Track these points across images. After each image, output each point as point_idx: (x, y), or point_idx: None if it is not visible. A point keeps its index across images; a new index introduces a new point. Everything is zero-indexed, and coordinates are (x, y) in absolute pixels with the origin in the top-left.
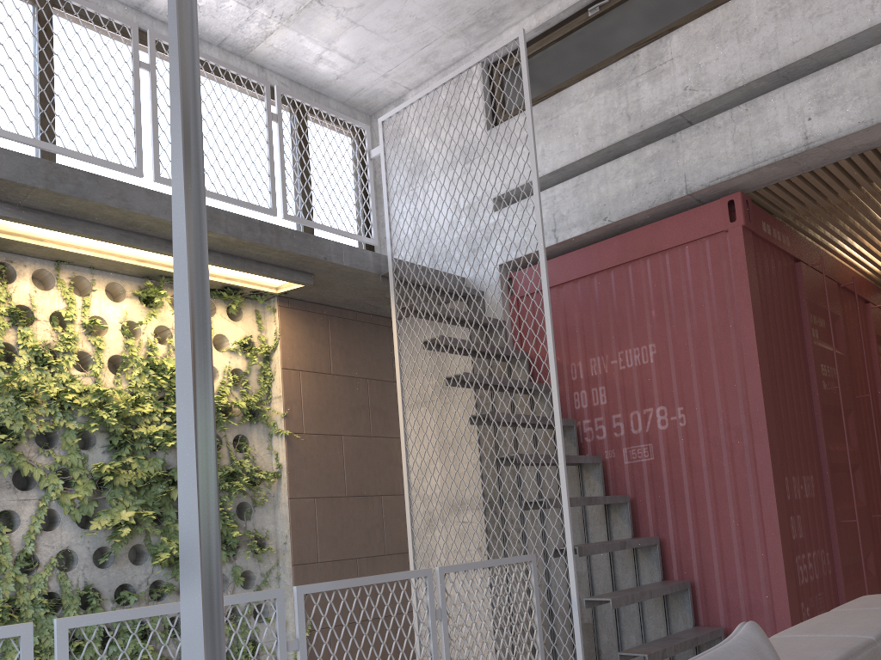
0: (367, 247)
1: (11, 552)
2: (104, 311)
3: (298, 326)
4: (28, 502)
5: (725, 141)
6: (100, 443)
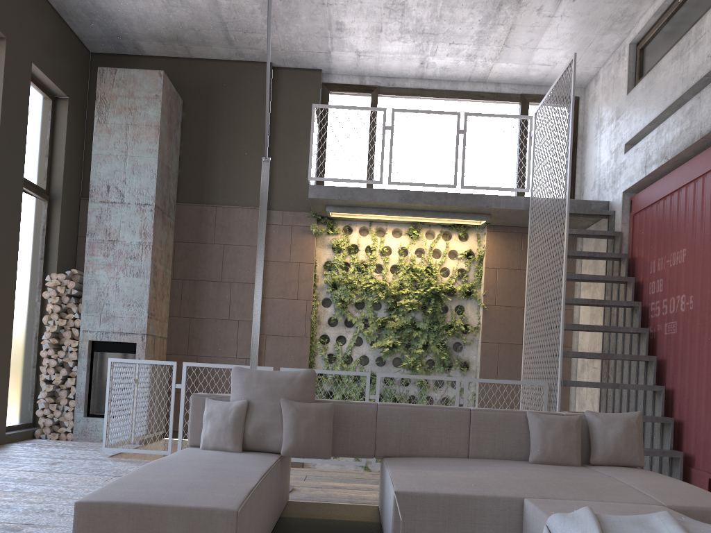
0: None
1: (341, 353)
2: (390, 243)
3: (499, 241)
4: (350, 332)
5: None
6: (383, 308)
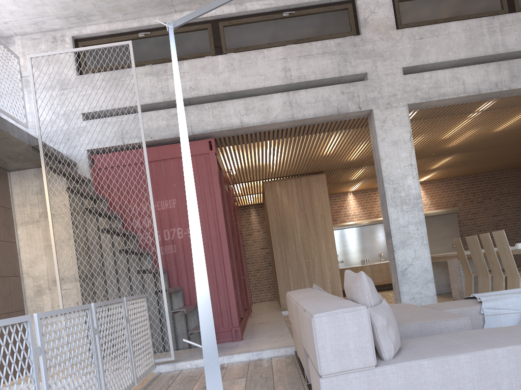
0: None
1: None
2: None
3: None
4: None
5: (209, 115)
6: None
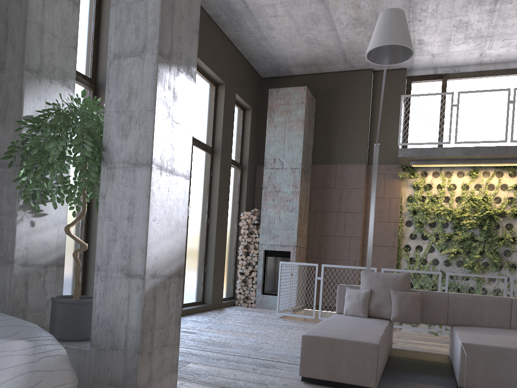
0: None
1: (418, 257)
2: (455, 181)
3: None
4: (425, 243)
5: None
6: (449, 226)
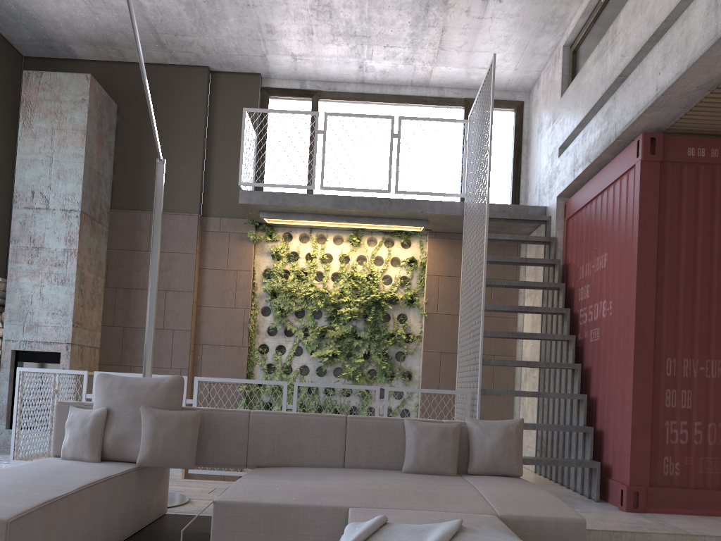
0: (513, 188)
1: (280, 363)
2: (331, 250)
3: (441, 248)
4: (289, 342)
5: (630, 95)
6: (324, 316)
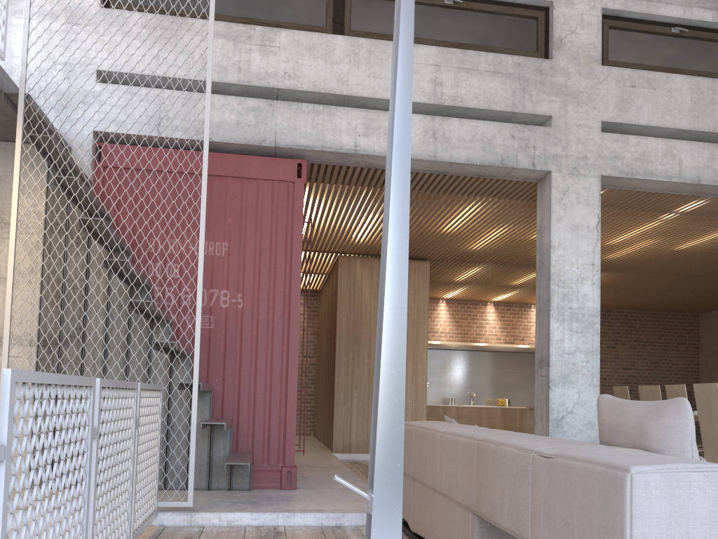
0: None
1: None
2: None
3: None
4: None
5: (307, 123)
6: None
